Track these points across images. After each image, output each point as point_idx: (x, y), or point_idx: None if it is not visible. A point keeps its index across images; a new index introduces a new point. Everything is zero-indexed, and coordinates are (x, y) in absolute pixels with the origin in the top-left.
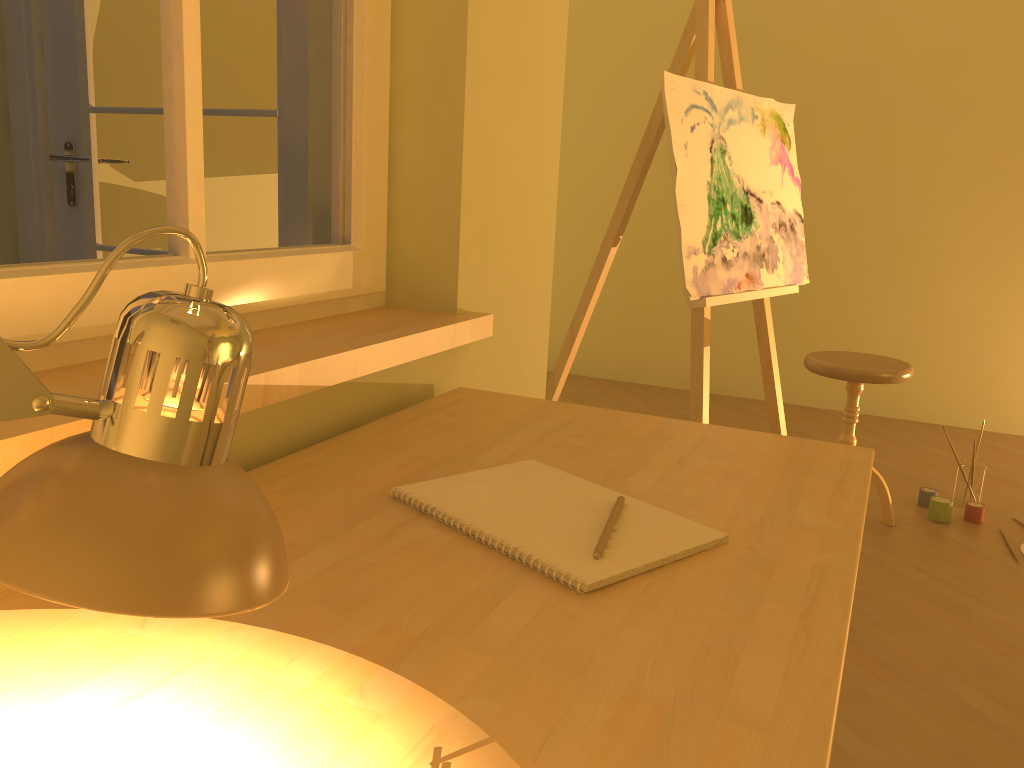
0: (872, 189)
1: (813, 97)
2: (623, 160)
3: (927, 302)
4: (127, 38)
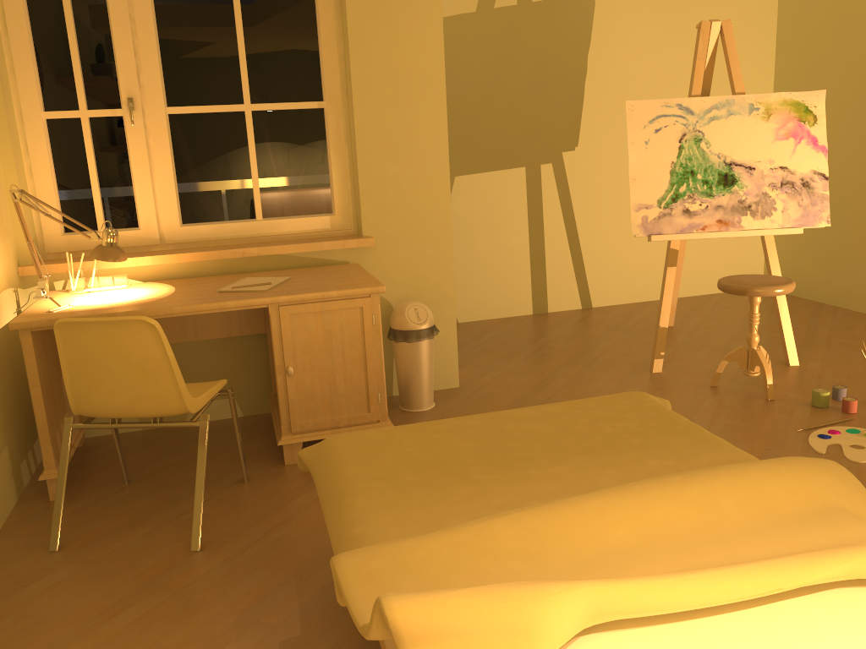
0: None
1: None
2: (833, 128)
3: None
4: (235, 167)
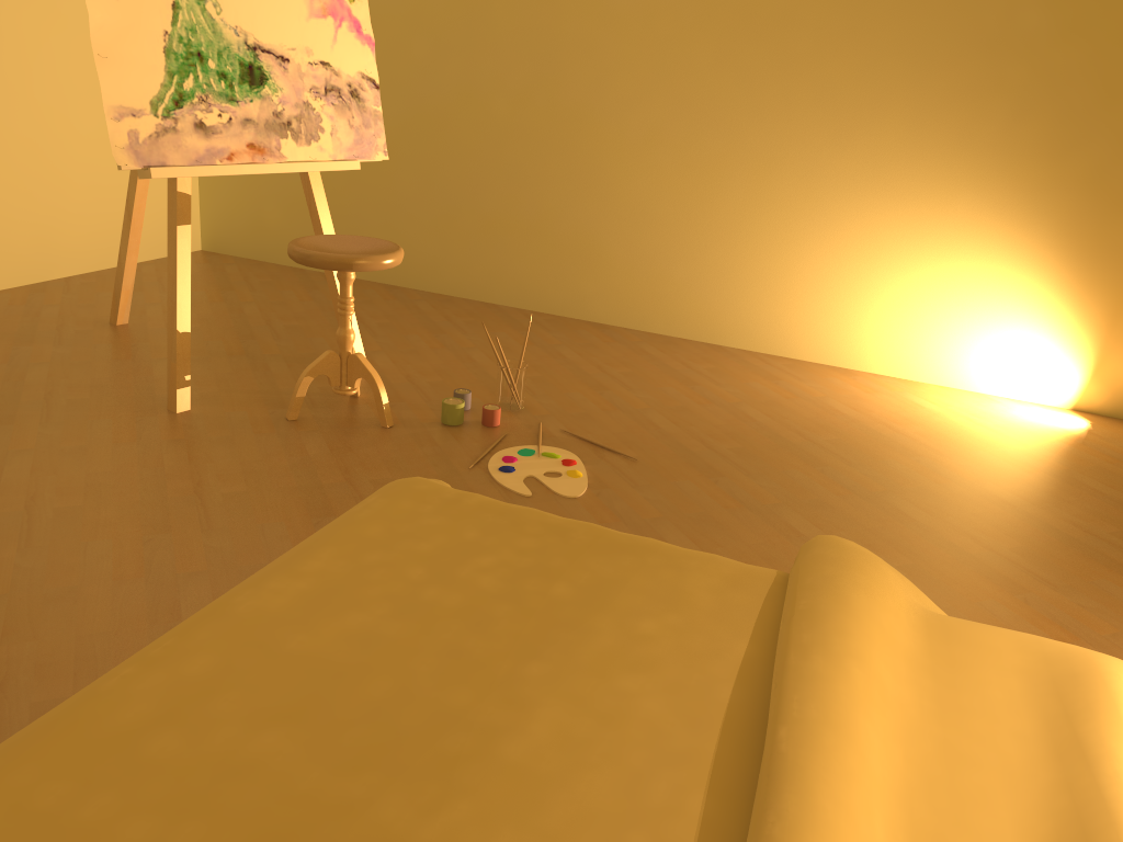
0: (544, 56)
1: None
2: None
3: (601, 189)
4: None
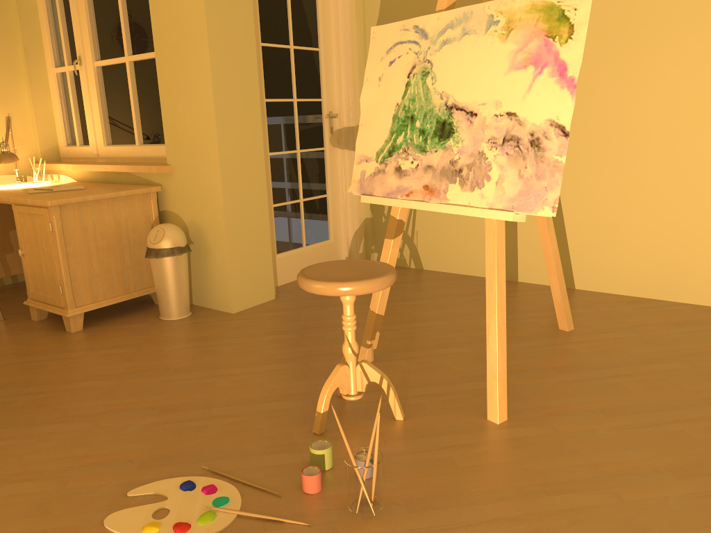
0: None
1: None
2: None
3: None
4: (126, 104)
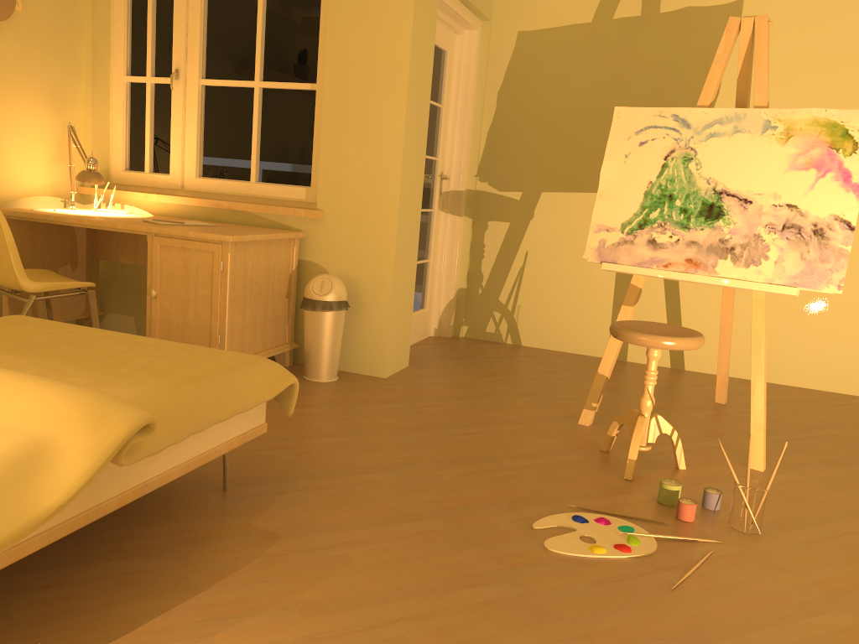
0: None
1: None
2: None
3: None
4: (243, 134)
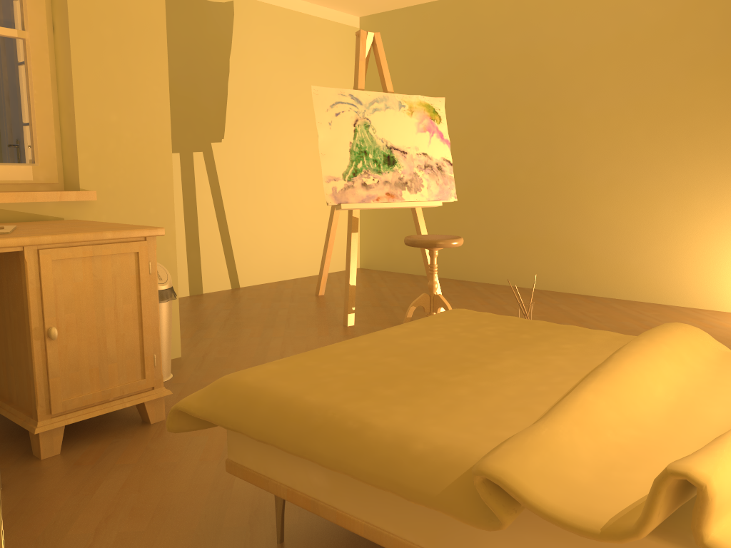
0: (545, 146)
1: (509, 92)
2: None
3: (582, 216)
4: None
